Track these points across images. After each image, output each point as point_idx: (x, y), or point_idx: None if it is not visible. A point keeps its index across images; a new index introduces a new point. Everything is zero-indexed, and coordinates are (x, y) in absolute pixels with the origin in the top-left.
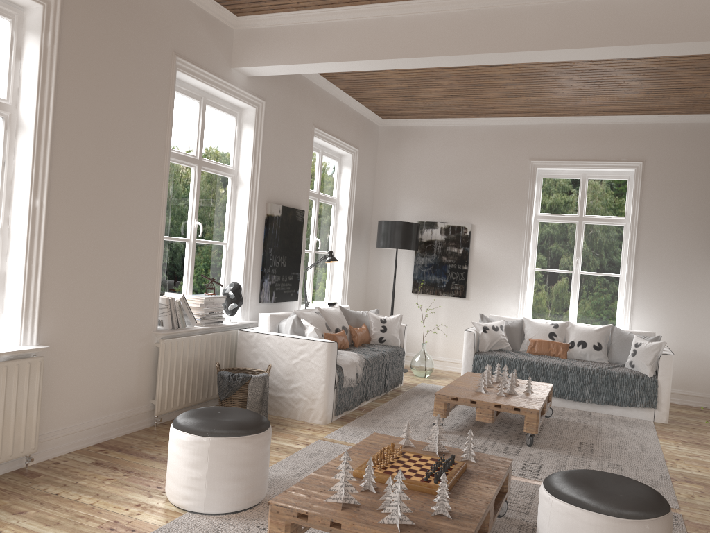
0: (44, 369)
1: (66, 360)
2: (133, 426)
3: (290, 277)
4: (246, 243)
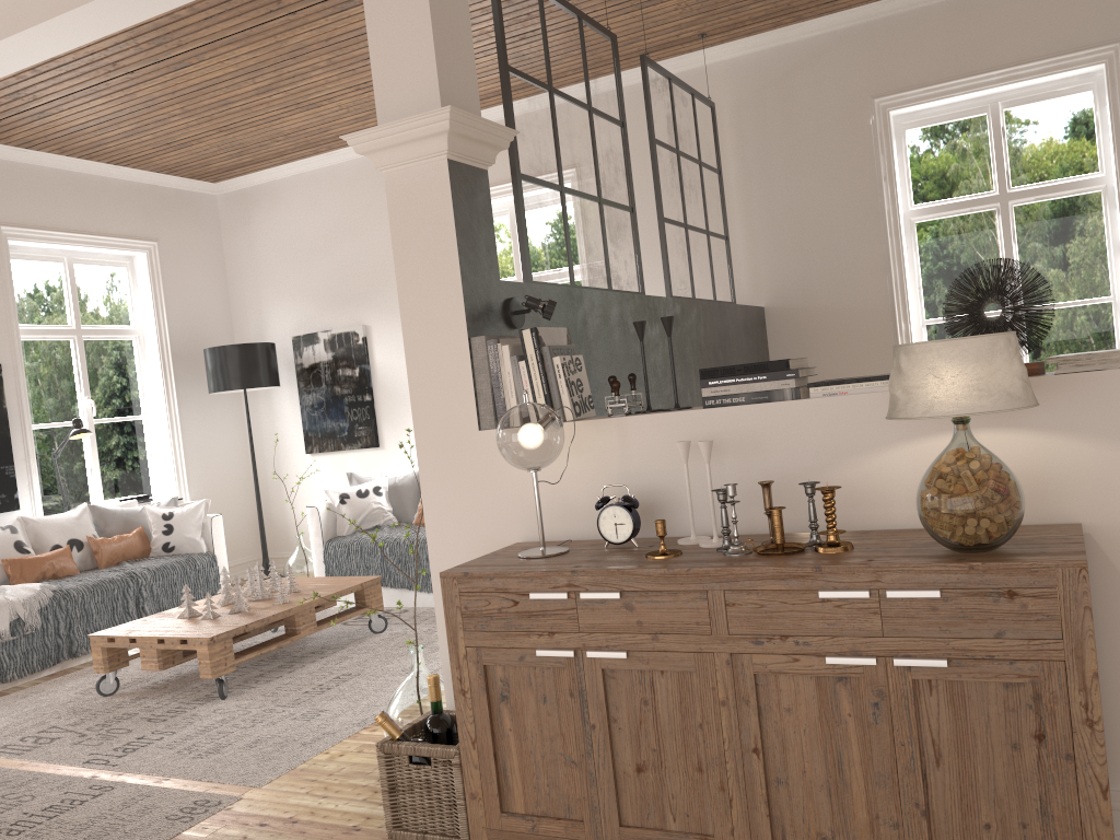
0: None
1: None
2: None
3: None
4: None
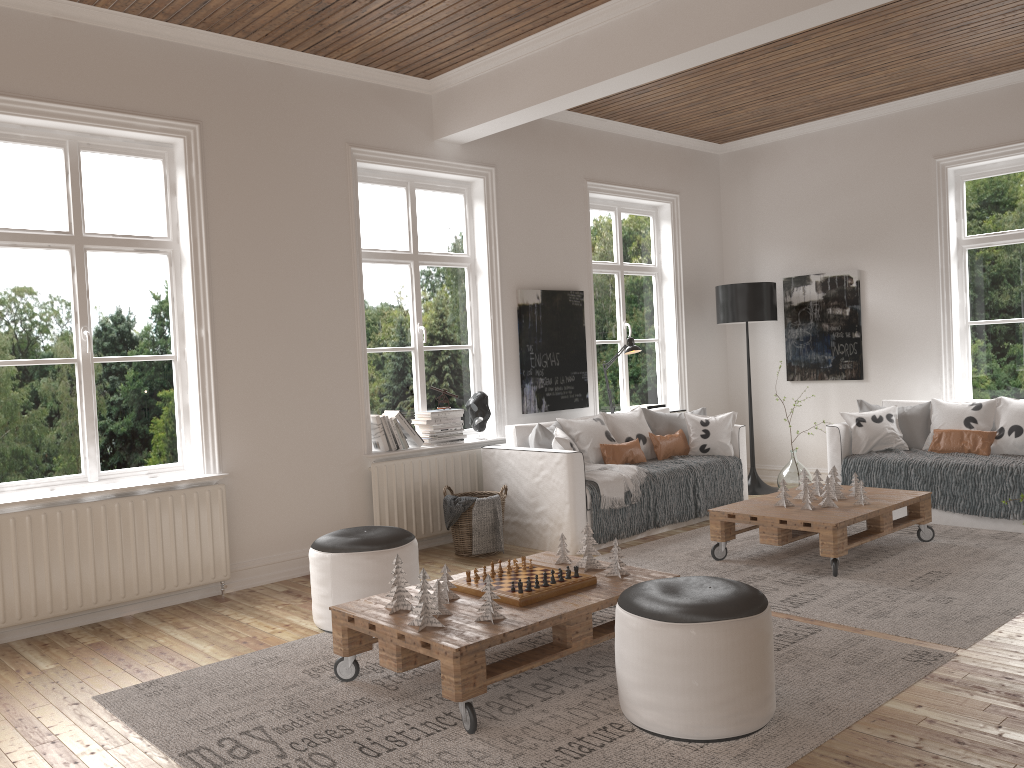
0: (232, 497)
1: (257, 488)
2: None
3: (569, 378)
4: (492, 343)
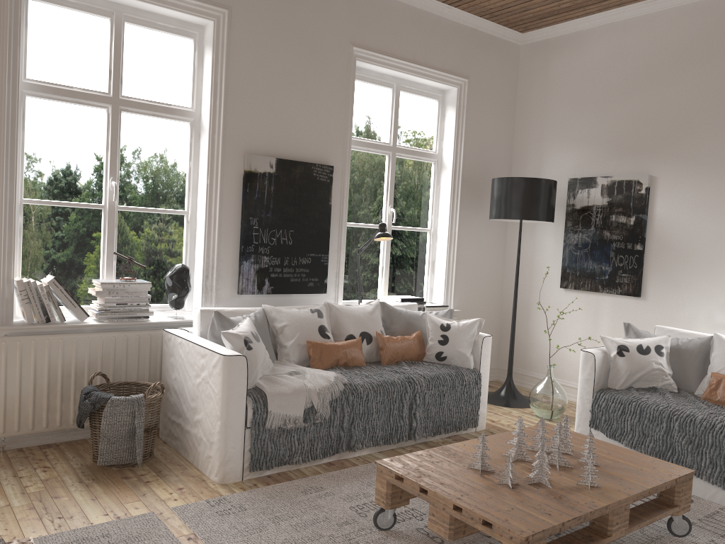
0: None
1: None
2: None
3: (304, 259)
4: (206, 210)
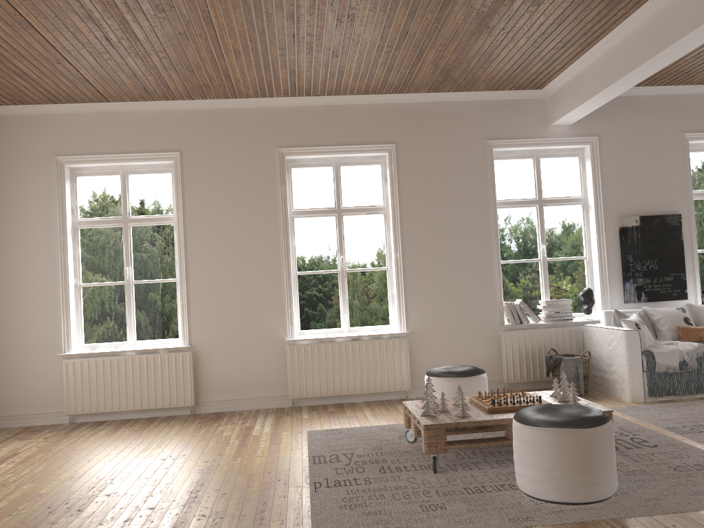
0: (414, 345)
1: (428, 341)
2: (488, 388)
3: (667, 278)
4: (598, 254)
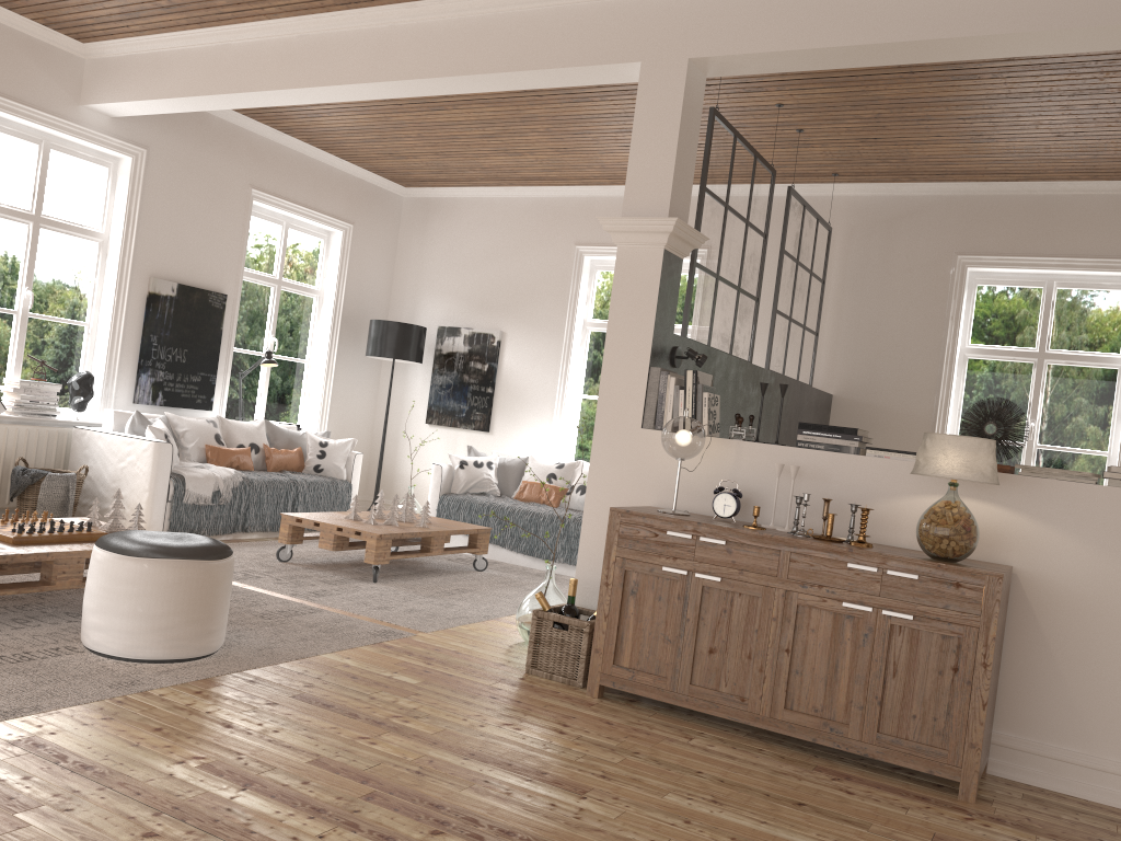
0: None
1: None
2: None
3: (195, 377)
4: (111, 325)
